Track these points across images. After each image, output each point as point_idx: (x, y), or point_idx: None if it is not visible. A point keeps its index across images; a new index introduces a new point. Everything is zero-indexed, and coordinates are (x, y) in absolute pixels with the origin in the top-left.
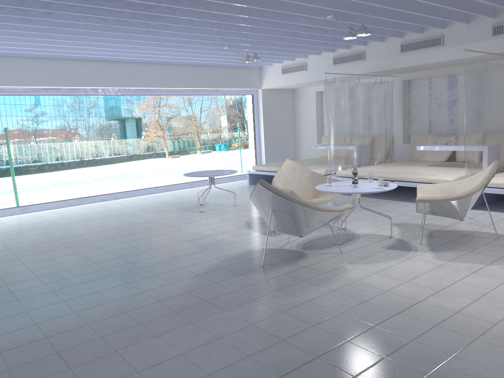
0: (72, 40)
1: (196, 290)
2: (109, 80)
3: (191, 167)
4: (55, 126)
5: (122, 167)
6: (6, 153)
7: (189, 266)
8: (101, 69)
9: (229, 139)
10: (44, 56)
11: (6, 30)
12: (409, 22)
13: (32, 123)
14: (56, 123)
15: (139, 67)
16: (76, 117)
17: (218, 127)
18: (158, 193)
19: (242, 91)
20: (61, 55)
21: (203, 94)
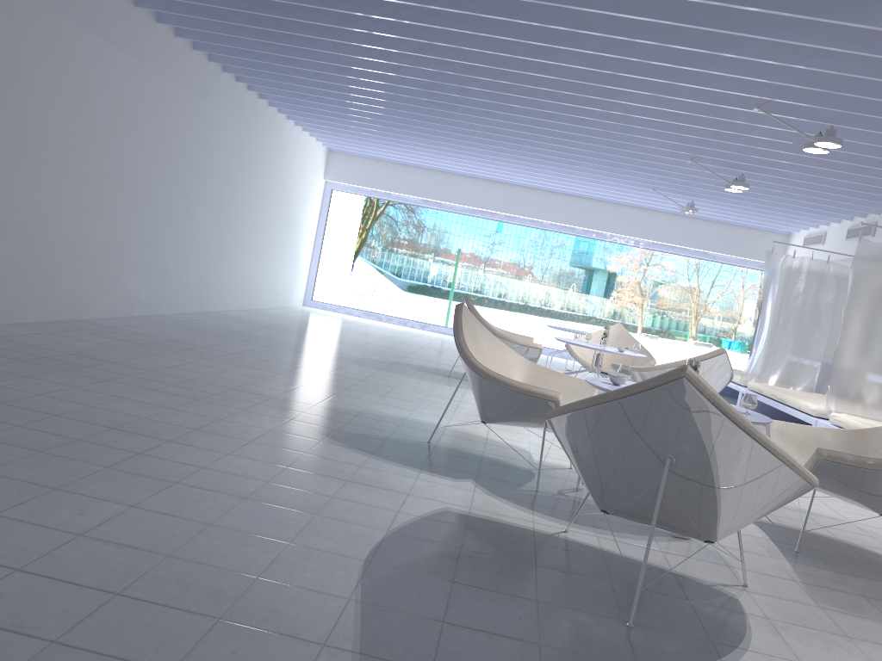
0: (483, 162)
1: (370, 360)
2: (549, 213)
3: (672, 358)
4: (509, 259)
5: (572, 327)
6: (451, 275)
7: (408, 361)
8: (544, 200)
9: (750, 337)
10: (487, 178)
11: (418, 147)
12: (846, 181)
13: (486, 250)
14: (511, 256)
15: (591, 205)
16: (535, 254)
17: (735, 315)
18: (572, 361)
19: (749, 263)
20: (505, 179)
21: (679, 254)
